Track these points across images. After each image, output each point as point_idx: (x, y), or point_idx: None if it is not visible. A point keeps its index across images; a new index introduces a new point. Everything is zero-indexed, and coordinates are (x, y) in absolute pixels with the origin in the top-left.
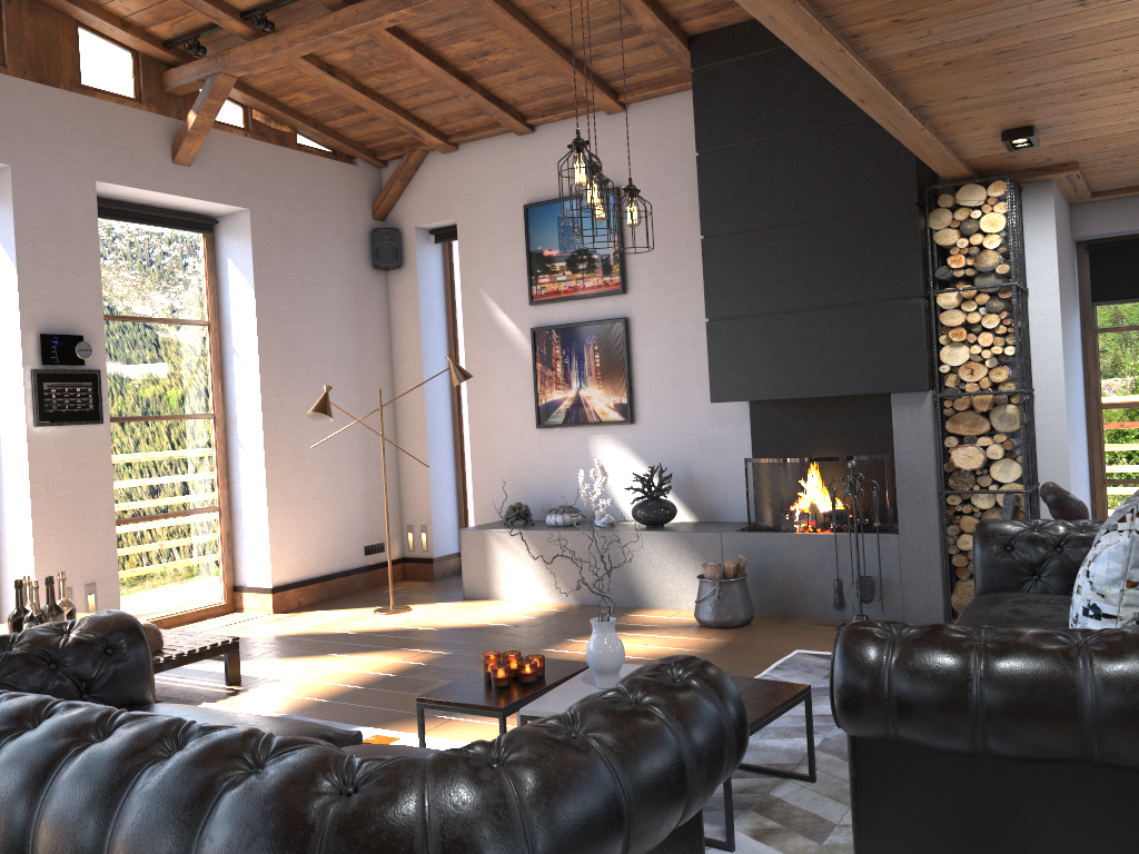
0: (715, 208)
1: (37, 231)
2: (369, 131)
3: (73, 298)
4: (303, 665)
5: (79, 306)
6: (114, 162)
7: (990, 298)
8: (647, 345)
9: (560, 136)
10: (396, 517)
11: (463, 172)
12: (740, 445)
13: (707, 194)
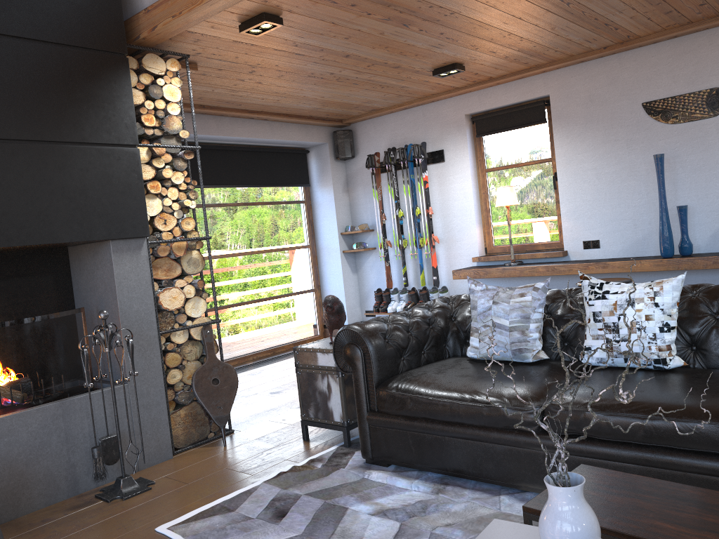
0: None
1: None
2: None
3: None
4: None
5: None
6: None
7: (176, 158)
8: None
9: None
10: None
11: None
12: None
13: None
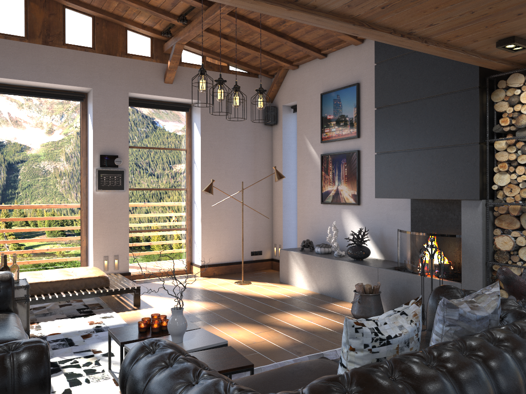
0: (381, 93)
1: (102, 114)
2: (259, 62)
3: (116, 140)
4: (171, 302)
5: (118, 143)
6: (137, 84)
7: (523, 145)
8: (367, 165)
9: (336, 58)
10: (269, 239)
11: (300, 79)
12: (405, 221)
13: (378, 85)
